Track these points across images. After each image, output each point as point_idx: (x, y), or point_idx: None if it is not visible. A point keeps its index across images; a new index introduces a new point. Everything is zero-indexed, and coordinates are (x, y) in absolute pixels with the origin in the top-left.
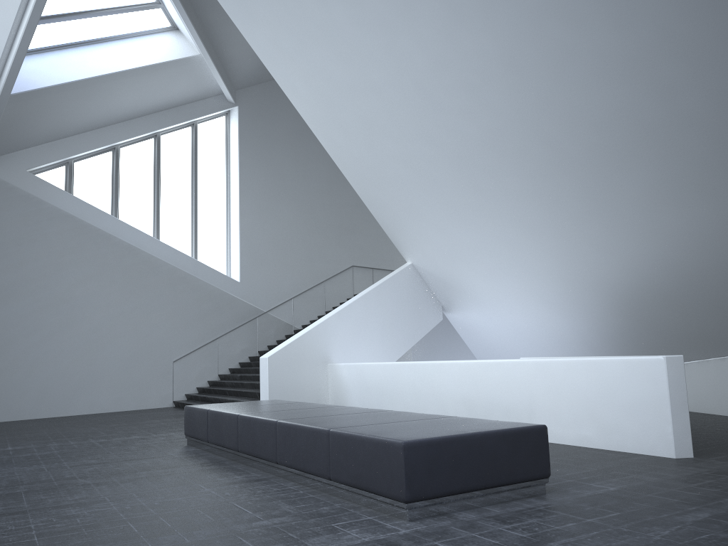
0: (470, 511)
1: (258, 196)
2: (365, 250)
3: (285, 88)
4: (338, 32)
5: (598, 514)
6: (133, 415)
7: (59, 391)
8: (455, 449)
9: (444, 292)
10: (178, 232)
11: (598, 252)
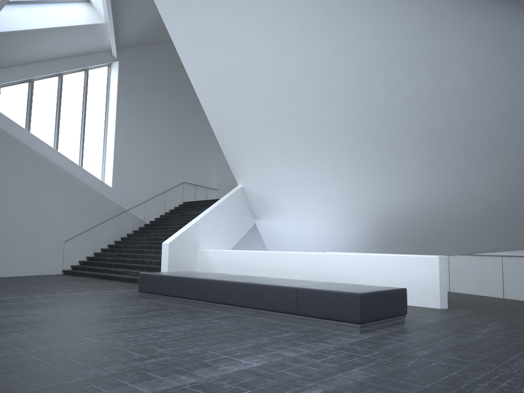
0: (381, 329)
1: (127, 127)
2: (192, 172)
3: (186, 64)
4: (246, 41)
5: (442, 330)
6: (45, 279)
7: None
8: (376, 298)
9: (260, 207)
10: (70, 148)
11: (379, 194)
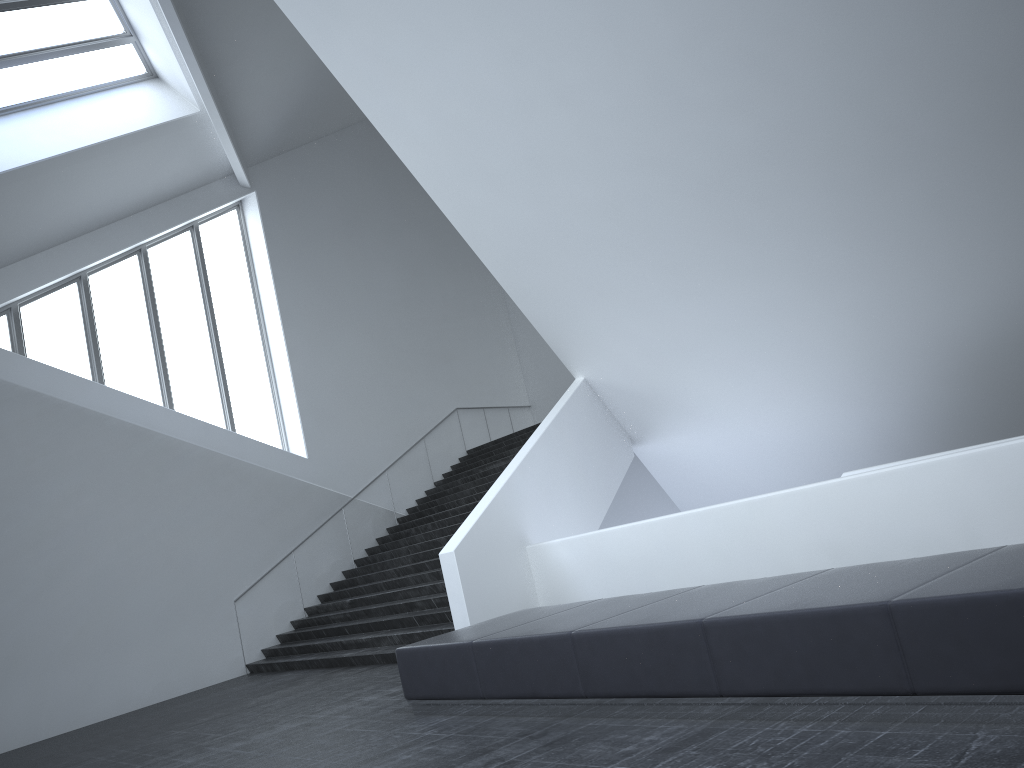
0: None
1: (309, 323)
2: (469, 383)
3: (386, 129)
4: (507, 9)
5: None
6: (205, 699)
7: (65, 687)
8: None
9: (638, 413)
10: (200, 397)
11: (940, 292)
